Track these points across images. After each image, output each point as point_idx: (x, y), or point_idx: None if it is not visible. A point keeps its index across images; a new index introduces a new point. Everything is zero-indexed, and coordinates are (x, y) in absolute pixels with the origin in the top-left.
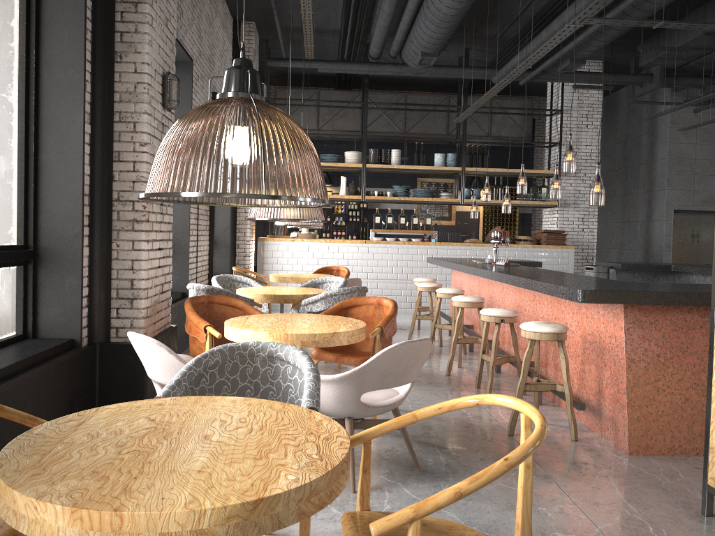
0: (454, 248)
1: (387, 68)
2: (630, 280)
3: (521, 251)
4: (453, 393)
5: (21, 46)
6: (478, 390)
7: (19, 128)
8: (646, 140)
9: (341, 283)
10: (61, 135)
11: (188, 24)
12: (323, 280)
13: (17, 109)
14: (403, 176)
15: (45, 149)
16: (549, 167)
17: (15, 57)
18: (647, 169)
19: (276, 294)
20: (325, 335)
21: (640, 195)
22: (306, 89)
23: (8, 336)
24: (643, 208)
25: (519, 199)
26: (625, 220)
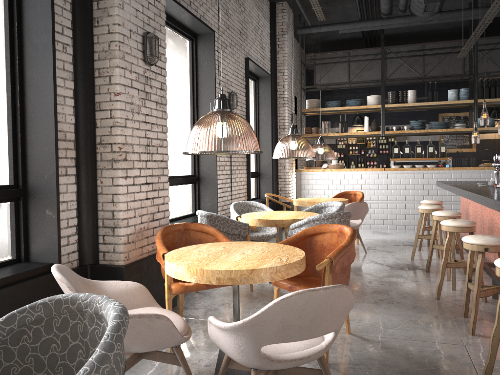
0: (467, 171)
1: (396, 20)
2: None
3: None
4: (434, 321)
5: (6, 20)
6: (465, 320)
7: (7, 88)
8: None
9: (337, 207)
10: (38, 91)
11: (210, 3)
12: (325, 204)
13: (4, 73)
14: (425, 113)
15: (29, 104)
16: None
17: (0, 30)
18: None
19: (268, 218)
20: (242, 272)
21: None
22: (339, 51)
23: (1, 260)
24: None
25: None
26: None
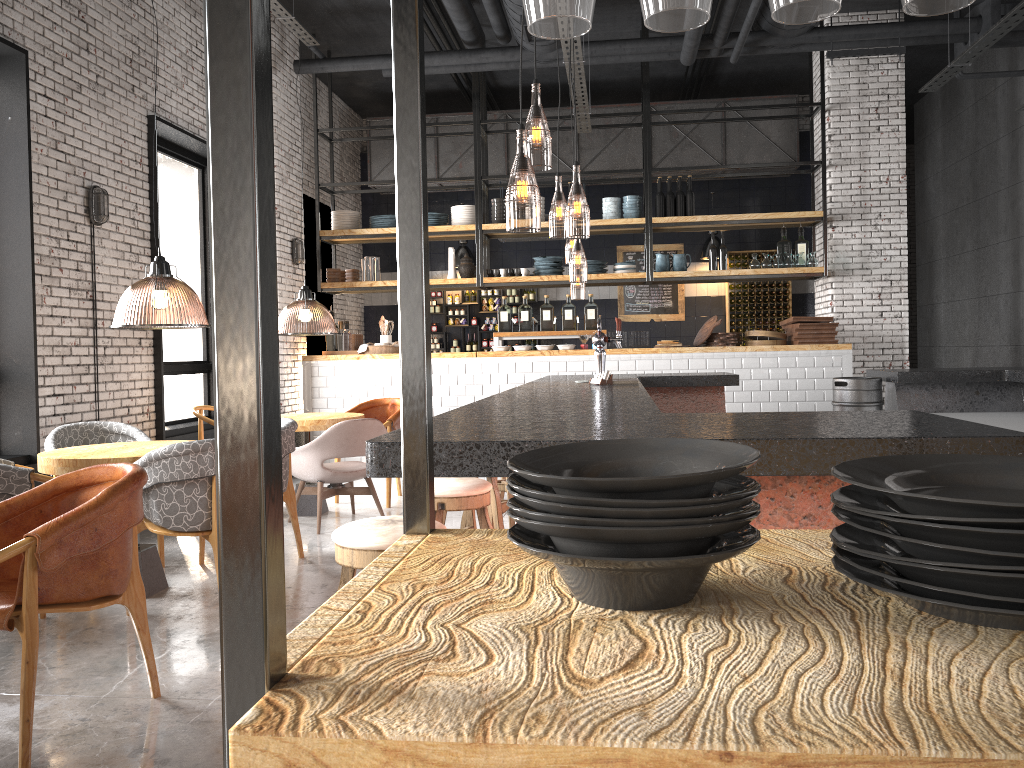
0: (629, 357)
1: (489, 56)
2: (925, 403)
3: (751, 358)
4: None
5: None
6: None
7: None
8: (1005, 147)
9: None
10: None
11: None
12: None
13: None
14: (593, 244)
15: None
16: (812, 207)
17: None
18: (1010, 198)
19: (81, 457)
20: None
21: (1001, 247)
22: None
23: None
24: (1007, 270)
25: (755, 267)
26: (980, 294)
